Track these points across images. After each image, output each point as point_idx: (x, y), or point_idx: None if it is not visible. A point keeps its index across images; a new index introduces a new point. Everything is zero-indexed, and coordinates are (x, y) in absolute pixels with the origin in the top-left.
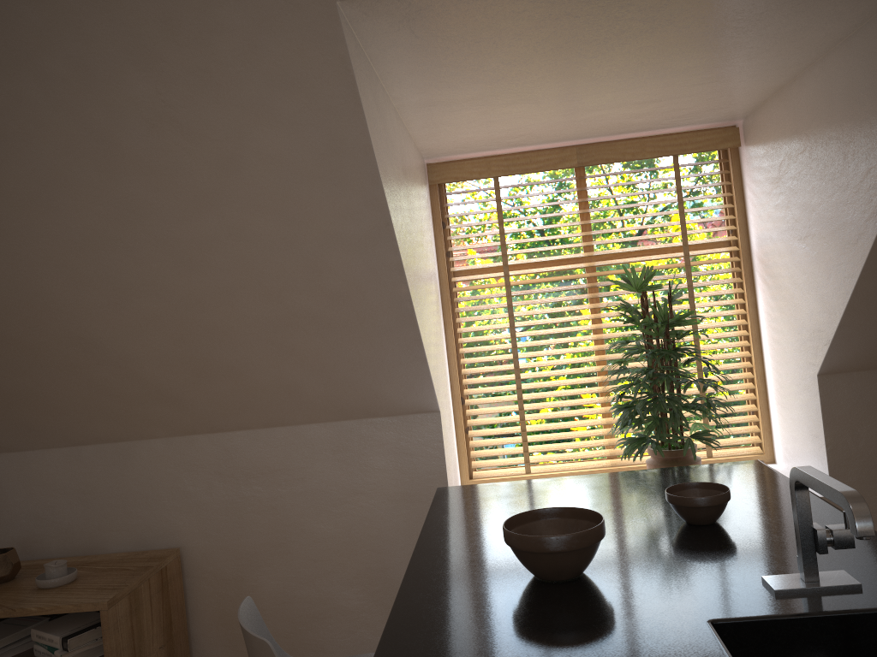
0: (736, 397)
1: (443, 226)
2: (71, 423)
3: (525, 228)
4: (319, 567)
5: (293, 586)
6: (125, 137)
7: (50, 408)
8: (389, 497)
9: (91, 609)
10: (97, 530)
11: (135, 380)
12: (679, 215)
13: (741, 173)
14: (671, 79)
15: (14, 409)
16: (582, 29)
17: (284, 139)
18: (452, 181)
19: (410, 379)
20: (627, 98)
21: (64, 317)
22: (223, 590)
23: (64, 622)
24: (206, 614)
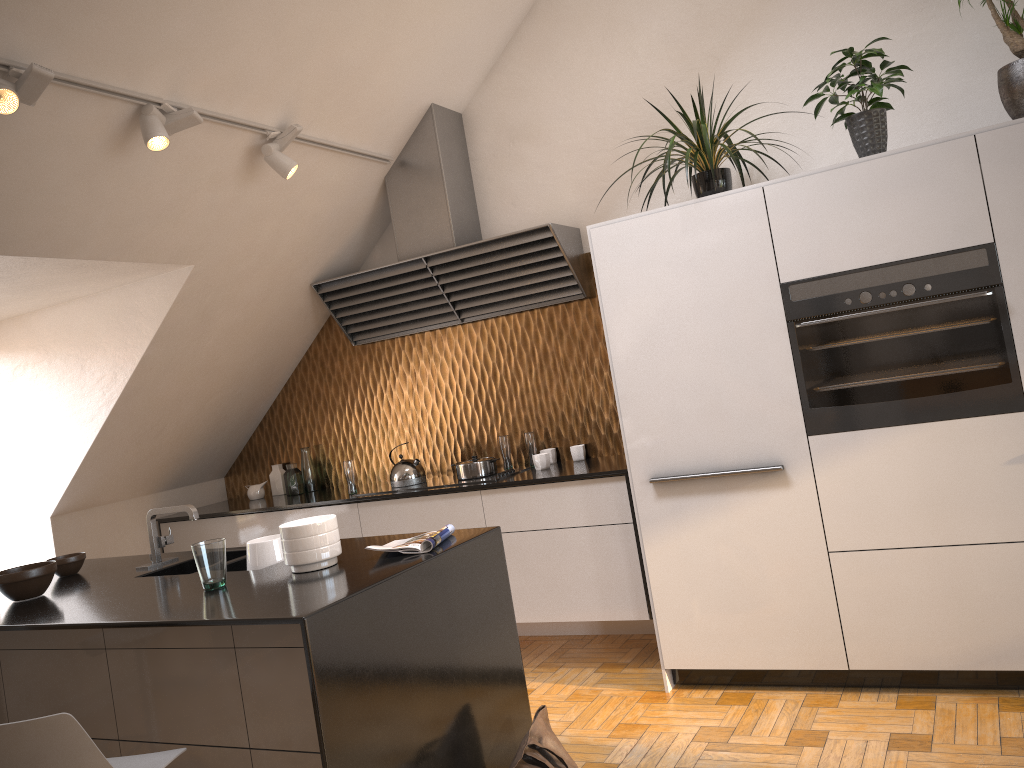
0: None
1: None
2: None
3: None
4: None
5: None
6: None
7: None
8: None
9: None
10: None
11: None
12: None
13: None
14: None
15: None
16: None
17: None
18: None
19: None
20: None
21: None
22: None
23: None
24: None
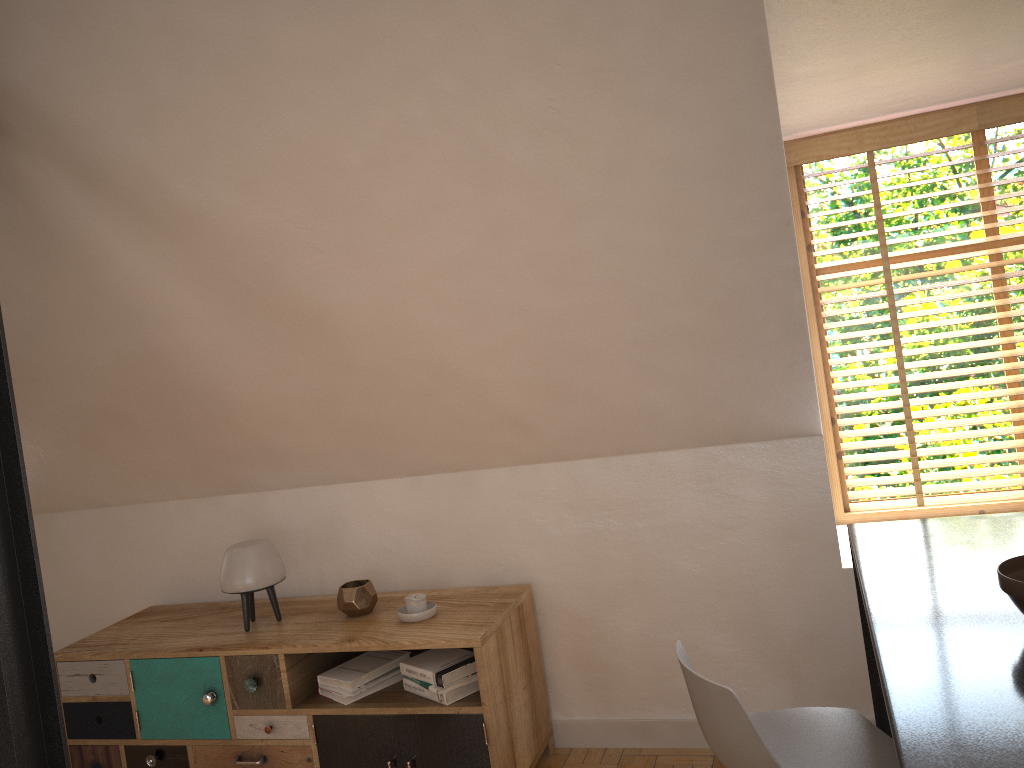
0: None
1: (801, 215)
2: (415, 452)
3: (908, 211)
4: (685, 609)
5: (656, 629)
6: (507, 150)
7: (396, 437)
8: (763, 533)
9: (464, 645)
10: (442, 564)
11: (485, 406)
12: None
13: None
14: None
15: (361, 438)
16: None
17: (680, 136)
18: (814, 161)
19: (791, 399)
20: None
21: (421, 343)
22: (579, 630)
23: (430, 657)
24: (562, 655)
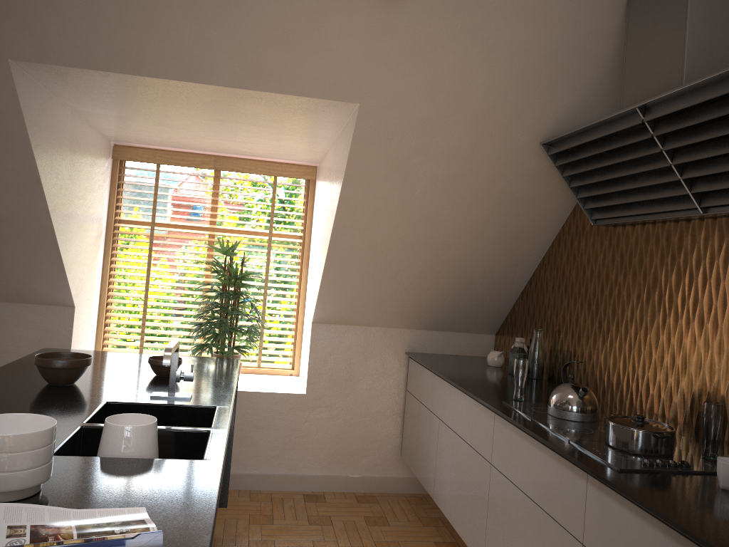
0: (283, 332)
1: (118, 187)
2: None
3: (172, 201)
4: None
5: None
6: None
7: None
8: None
9: None
10: None
11: None
12: (271, 213)
13: (314, 196)
14: (249, 134)
15: None
16: (171, 101)
17: None
18: (128, 160)
19: (54, 282)
20: (230, 138)
21: None
22: None
23: None
24: None
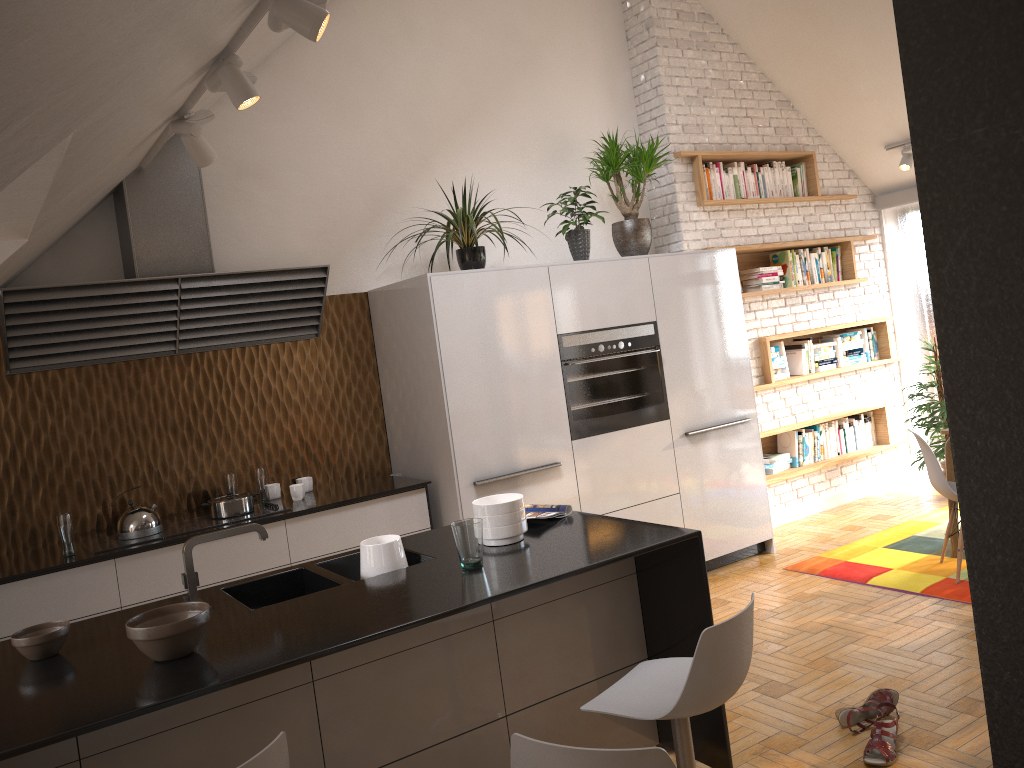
0: None
1: None
2: None
3: None
4: None
5: None
6: None
7: None
8: None
9: None
10: None
11: None
12: None
13: None
14: None
15: None
16: None
17: None
18: None
19: None
20: None
21: None
22: None
23: None
24: None
